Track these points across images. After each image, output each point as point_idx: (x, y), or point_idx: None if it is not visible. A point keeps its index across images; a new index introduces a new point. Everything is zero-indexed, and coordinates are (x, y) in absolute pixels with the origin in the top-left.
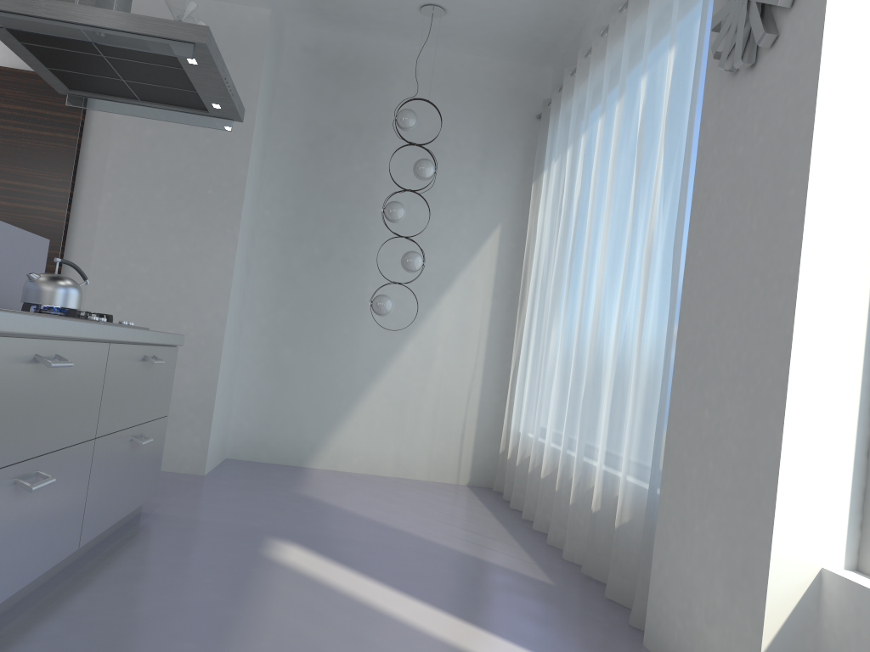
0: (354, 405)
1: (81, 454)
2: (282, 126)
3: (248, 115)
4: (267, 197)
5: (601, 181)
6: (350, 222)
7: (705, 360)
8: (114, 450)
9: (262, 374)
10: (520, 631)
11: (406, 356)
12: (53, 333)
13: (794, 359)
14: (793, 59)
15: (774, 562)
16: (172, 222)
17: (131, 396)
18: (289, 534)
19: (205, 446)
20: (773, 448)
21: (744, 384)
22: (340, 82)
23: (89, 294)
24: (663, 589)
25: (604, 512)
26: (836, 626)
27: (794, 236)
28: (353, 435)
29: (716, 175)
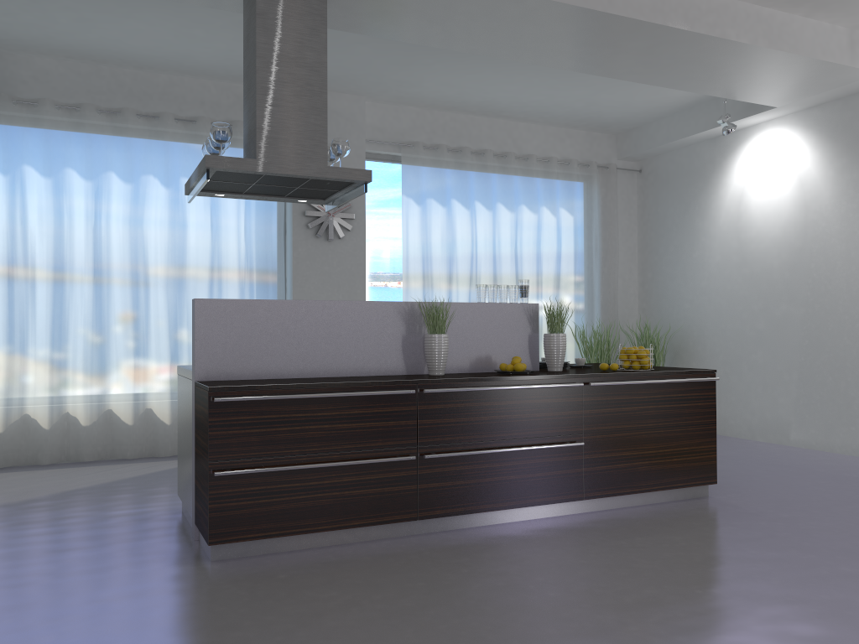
0: None
1: None
2: None
3: None
4: None
5: (135, 226)
6: None
7: None
8: None
9: None
10: None
11: None
12: None
13: None
14: (352, 248)
15: None
16: None
17: None
18: None
19: None
20: None
21: None
22: None
23: None
24: None
25: None
26: None
27: None
28: None
29: (311, 272)
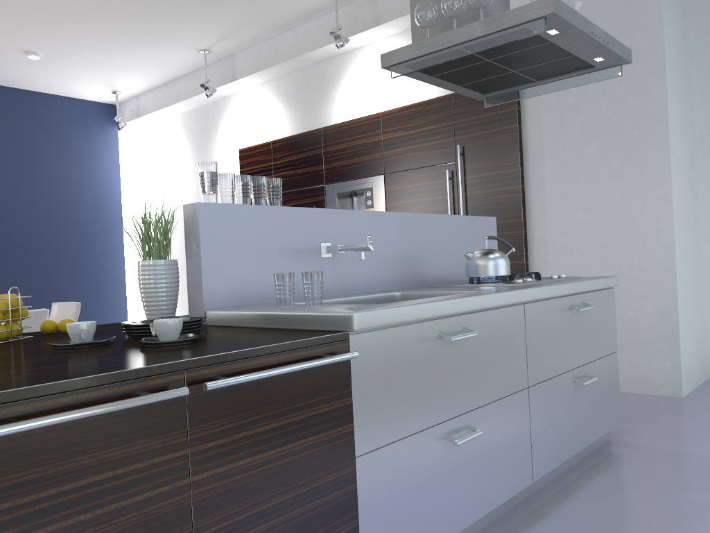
0: None
1: (514, 403)
2: (703, 42)
3: (656, 49)
4: (701, 117)
5: None
6: None
7: None
8: (554, 393)
9: None
10: None
11: None
12: (451, 312)
13: None
14: None
15: None
16: (605, 170)
17: (562, 343)
18: None
19: (677, 370)
20: None
21: None
22: None
23: (550, 248)
24: None
25: None
26: None
27: None
28: None
29: None
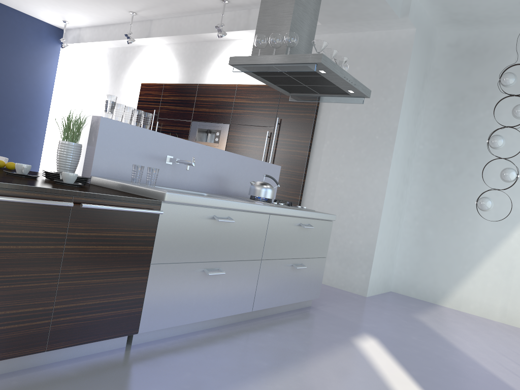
0: (473, 269)
1: (250, 265)
2: (432, 94)
3: (400, 92)
4: (421, 138)
5: None
6: (475, 150)
7: None
8: (277, 268)
9: (413, 244)
10: None
11: (513, 240)
12: (222, 206)
13: None
14: None
15: None
16: (357, 155)
17: (290, 242)
18: (379, 334)
19: (367, 280)
20: None
21: None
22: (471, 61)
23: (316, 193)
24: None
25: None
26: None
27: None
28: (472, 289)
29: None
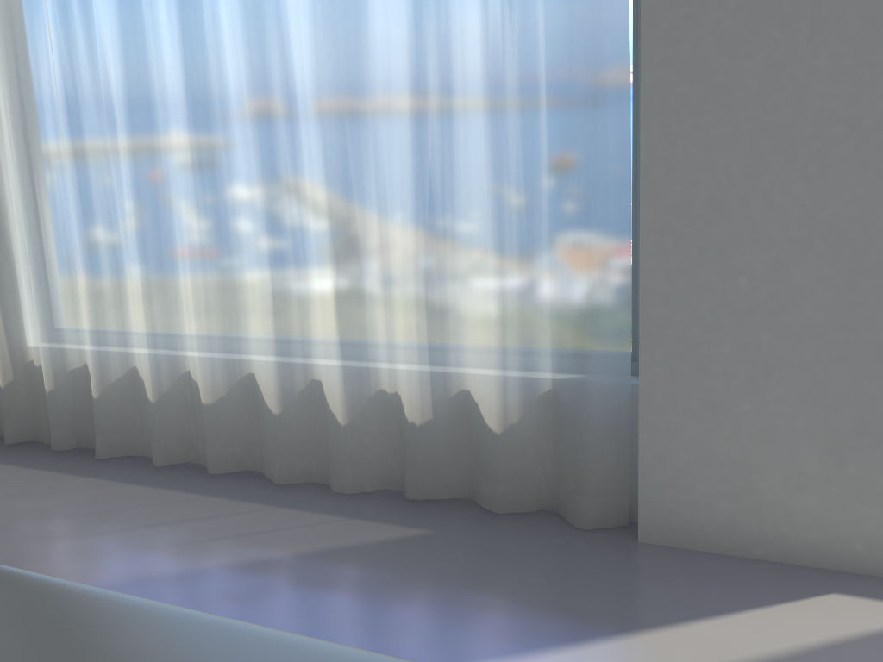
0: None
1: None
2: None
3: None
4: None
5: None
6: None
7: (726, 222)
8: None
9: None
10: (602, 611)
11: None
12: None
13: None
14: None
15: None
16: None
17: None
18: None
19: None
20: None
21: (829, 246)
22: None
23: None
24: (677, 478)
25: (439, 419)
26: None
27: None
28: None
29: None
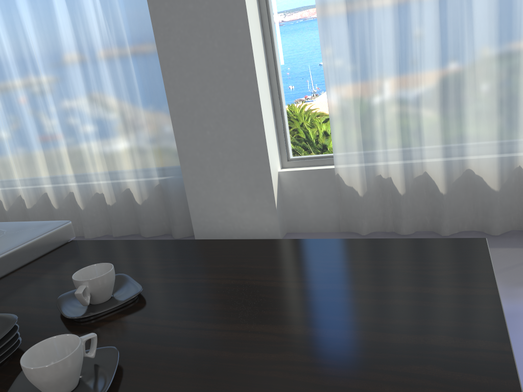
0: None
1: None
2: None
3: None
4: None
5: (7, 8)
6: None
7: (198, 109)
8: None
9: None
10: None
11: None
12: None
13: (261, 100)
14: None
15: (272, 176)
16: None
17: None
18: None
19: None
20: (260, 136)
21: (233, 115)
22: None
23: None
24: (203, 213)
25: (119, 202)
26: (290, 187)
27: (247, 50)
28: None
29: (173, 18)
